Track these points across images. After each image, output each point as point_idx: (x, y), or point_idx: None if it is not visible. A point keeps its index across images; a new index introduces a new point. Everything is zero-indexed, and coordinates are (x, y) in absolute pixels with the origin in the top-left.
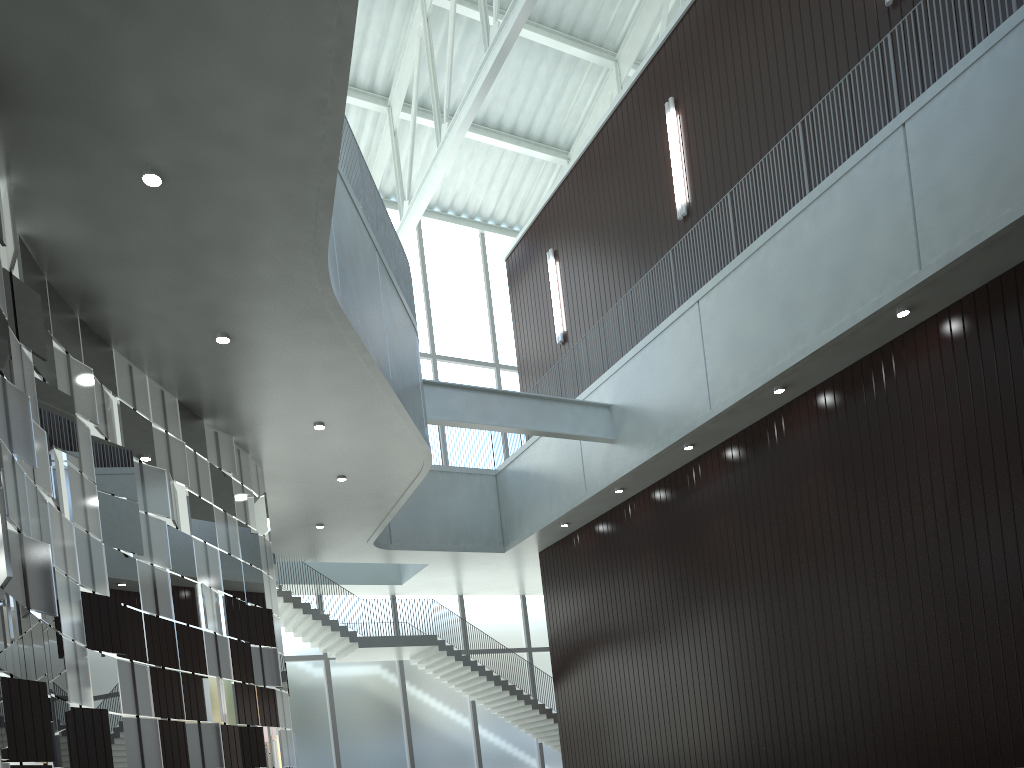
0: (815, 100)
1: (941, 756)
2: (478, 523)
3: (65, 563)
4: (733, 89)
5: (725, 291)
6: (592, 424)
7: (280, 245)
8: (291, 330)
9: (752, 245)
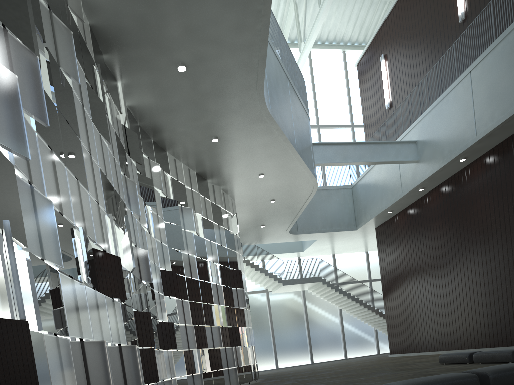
0: None
1: None
2: (342, 215)
3: (153, 257)
4: None
5: (487, 63)
6: (405, 154)
7: (240, 88)
8: (246, 130)
9: (505, 31)
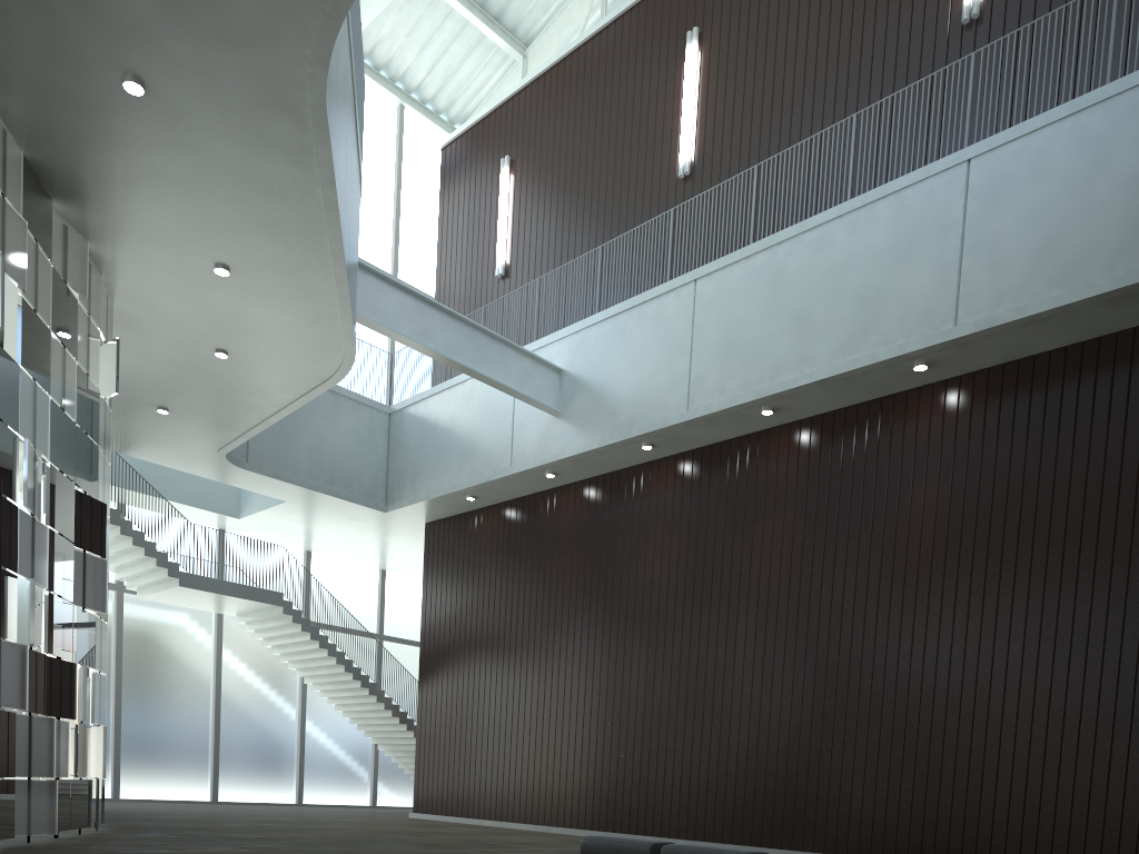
0: (863, 98)
1: (861, 841)
2: (360, 467)
3: None
4: (772, 48)
5: (731, 279)
6: (539, 386)
7: None
8: (241, 115)
9: (773, 236)
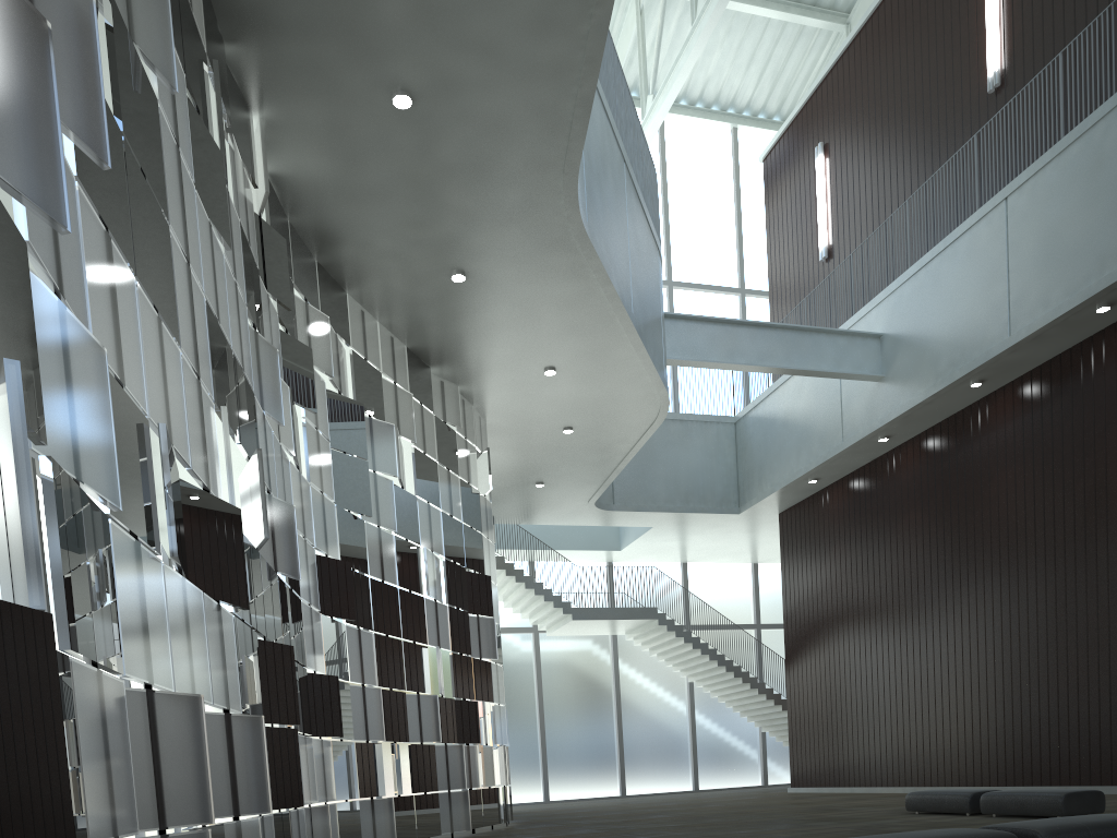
0: None
1: None
2: (711, 480)
3: (303, 525)
4: None
5: (1043, 183)
6: (857, 359)
7: (528, 165)
8: (530, 263)
9: (1086, 120)
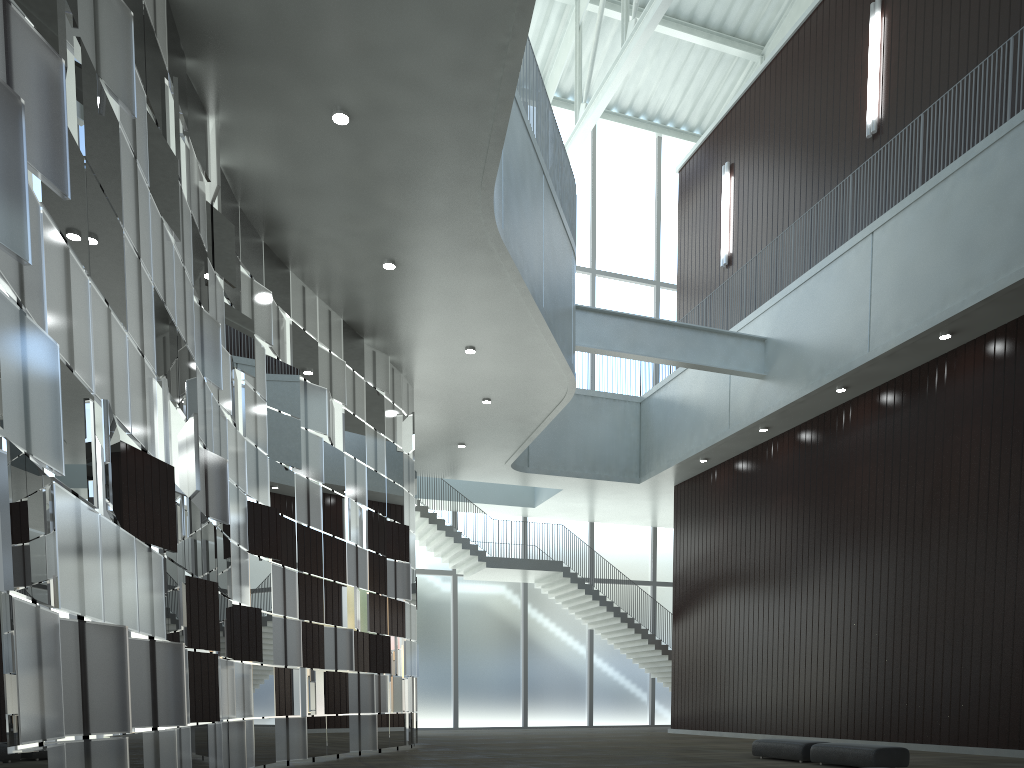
0: None
1: None
2: (616, 451)
3: (237, 475)
4: None
5: (903, 224)
6: (743, 358)
7: (450, 179)
8: (453, 259)
9: (939, 174)
